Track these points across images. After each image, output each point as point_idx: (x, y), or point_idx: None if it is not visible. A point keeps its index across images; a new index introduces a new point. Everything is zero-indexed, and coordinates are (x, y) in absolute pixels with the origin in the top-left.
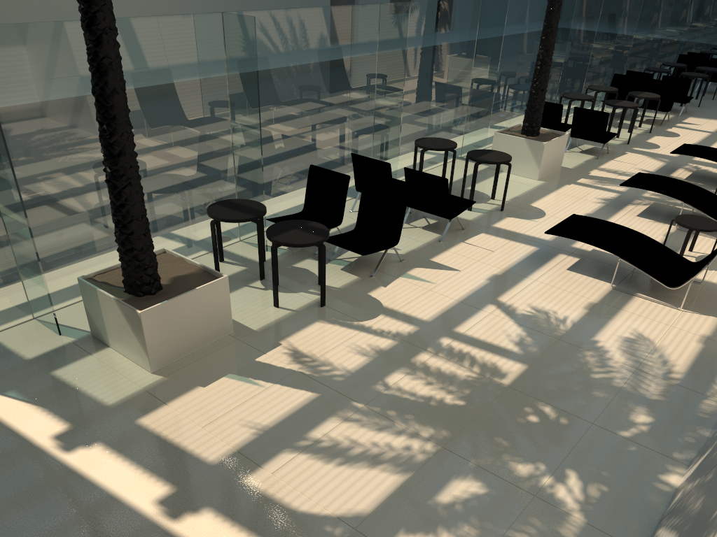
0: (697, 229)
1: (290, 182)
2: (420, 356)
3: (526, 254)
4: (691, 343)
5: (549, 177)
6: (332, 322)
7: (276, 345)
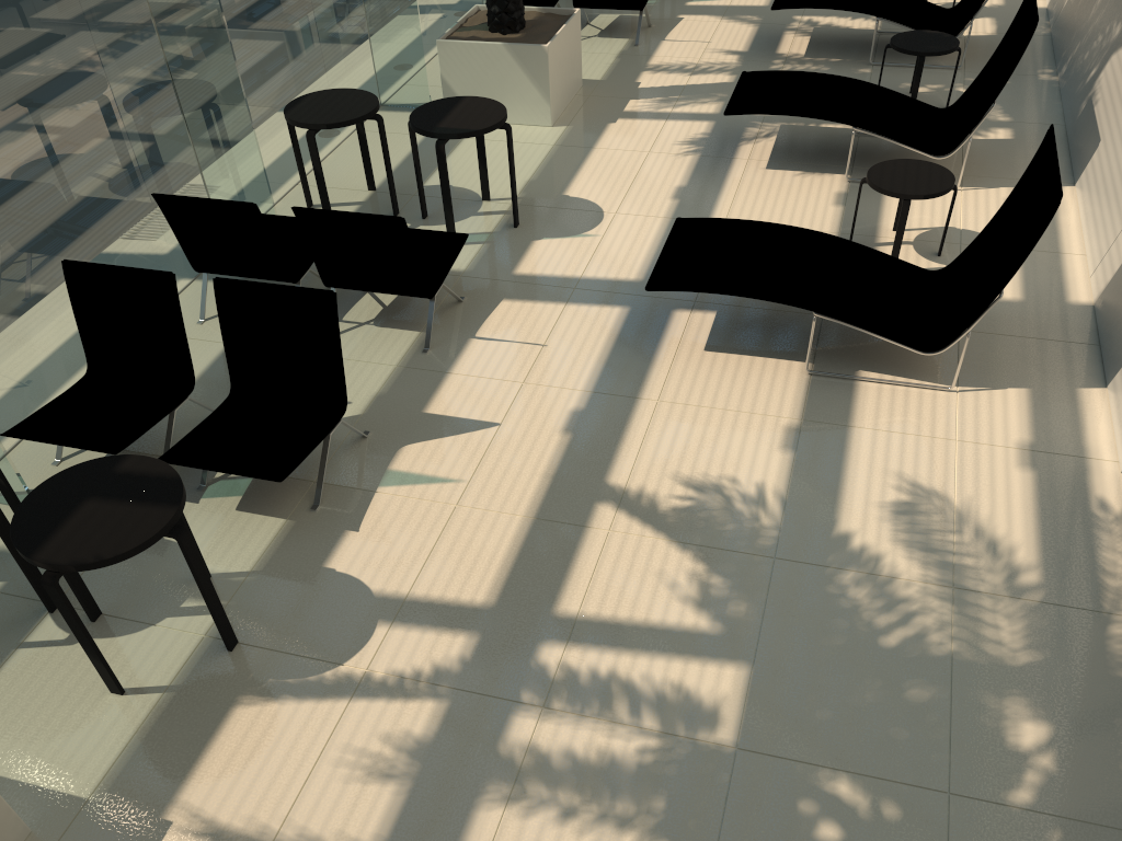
0: (919, 197)
1: (30, 308)
2: (515, 730)
3: (613, 333)
4: (1012, 475)
5: (570, 112)
6: (275, 694)
7: (161, 832)
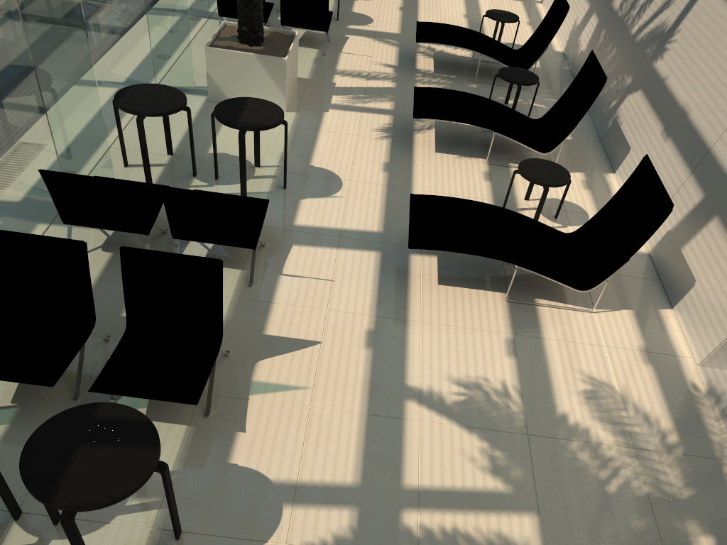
0: (554, 186)
1: None
2: None
3: (376, 271)
4: (642, 369)
5: (295, 102)
6: None
7: None
